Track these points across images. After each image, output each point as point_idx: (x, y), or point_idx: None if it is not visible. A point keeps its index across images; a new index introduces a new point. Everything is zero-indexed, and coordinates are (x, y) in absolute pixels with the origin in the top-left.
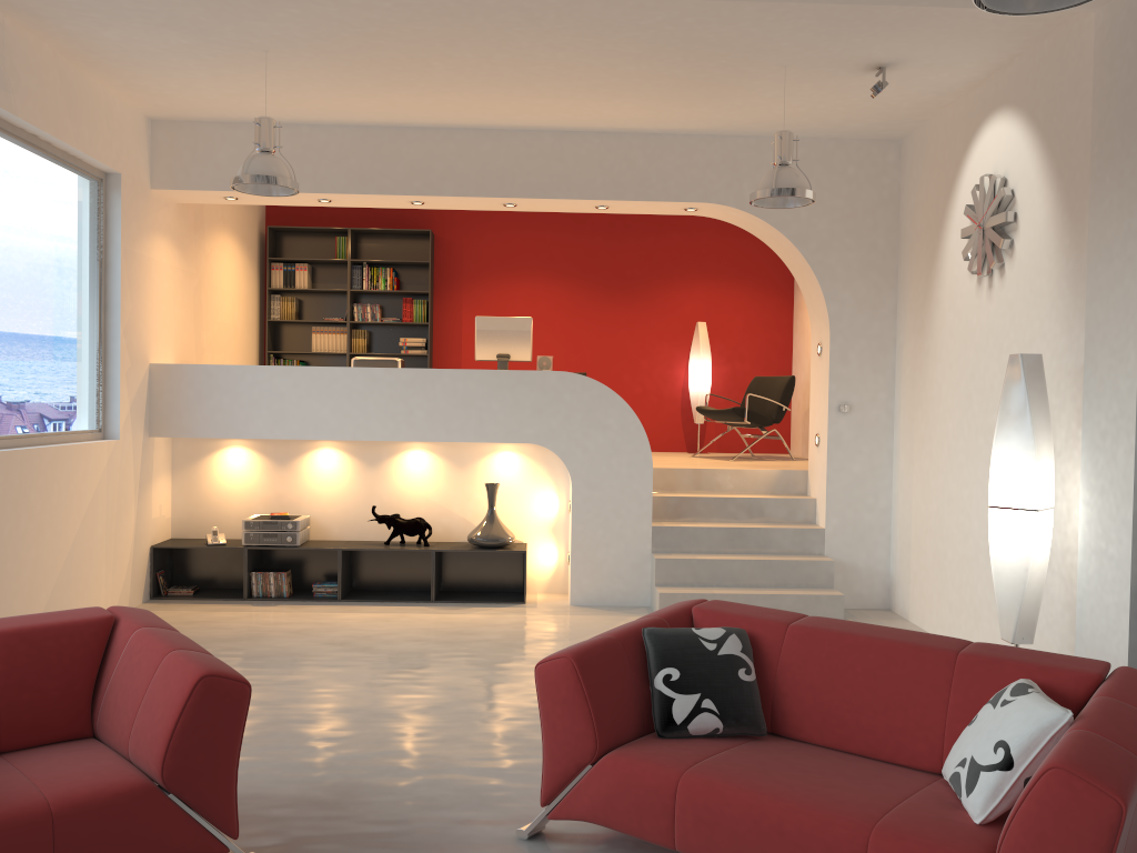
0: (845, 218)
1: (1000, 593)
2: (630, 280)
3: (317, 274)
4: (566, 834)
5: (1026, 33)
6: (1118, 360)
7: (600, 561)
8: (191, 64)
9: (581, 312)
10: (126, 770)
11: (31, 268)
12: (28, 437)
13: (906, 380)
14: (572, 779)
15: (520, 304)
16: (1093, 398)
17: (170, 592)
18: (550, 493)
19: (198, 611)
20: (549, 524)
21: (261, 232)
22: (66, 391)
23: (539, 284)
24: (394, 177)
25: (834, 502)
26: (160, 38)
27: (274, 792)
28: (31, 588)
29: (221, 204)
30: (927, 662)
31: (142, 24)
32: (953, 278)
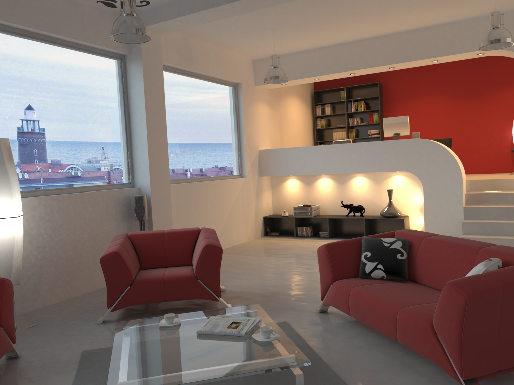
0: None
1: None
2: (479, 90)
3: (334, 108)
4: (335, 313)
5: None
6: None
7: (438, 223)
8: (253, 40)
9: (454, 109)
10: (188, 272)
11: (209, 121)
12: (211, 177)
13: None
14: (327, 290)
15: (423, 109)
16: None
17: (271, 233)
18: (418, 193)
19: (276, 240)
20: (418, 207)
21: (312, 94)
22: (225, 162)
23: (432, 99)
24: (340, 65)
25: None
26: (238, 34)
27: (252, 291)
28: (213, 227)
29: (290, 86)
30: (468, 252)
31: (230, 31)
32: None
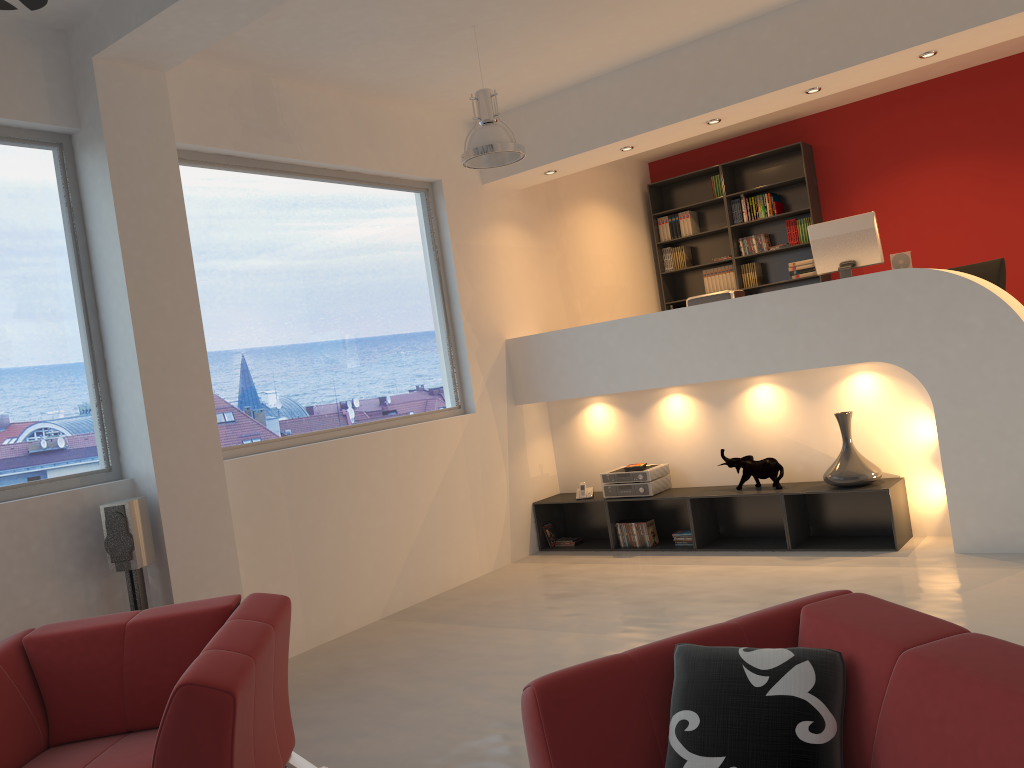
0: None
1: None
2: None
3: (702, 218)
4: None
5: None
6: None
7: (986, 497)
8: (438, 64)
9: (1002, 185)
10: None
11: (356, 281)
12: (372, 423)
13: None
14: None
15: (922, 195)
16: None
17: (556, 544)
18: (924, 416)
19: (562, 563)
20: (928, 453)
21: (645, 192)
22: (413, 378)
23: (942, 166)
24: (677, 102)
25: None
26: (389, 51)
27: None
28: (383, 552)
29: (582, 178)
30: None
31: (363, 46)
32: None
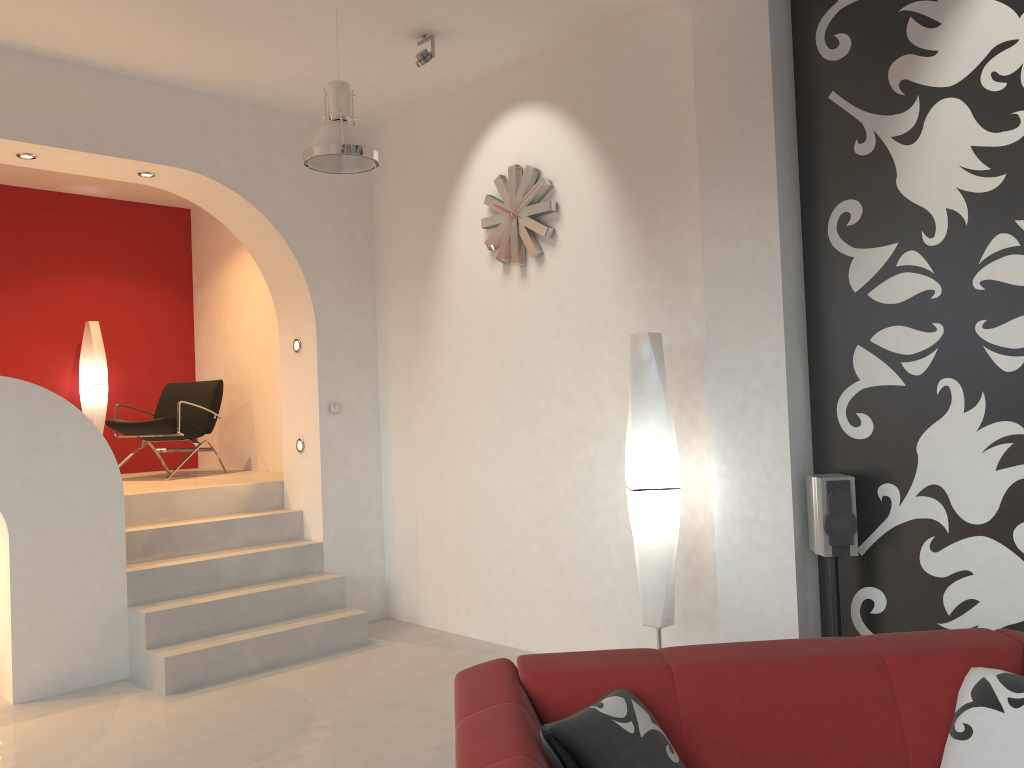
0: (324, 204)
1: (646, 578)
2: None
3: None
4: None
5: (575, 28)
6: (756, 334)
7: (56, 632)
8: None
9: None
10: None
11: None
12: None
13: (397, 375)
14: None
15: None
16: (722, 373)
17: None
18: None
19: None
20: None
21: None
22: None
23: None
24: None
25: (330, 511)
26: None
27: None
28: None
29: None
30: (859, 674)
31: None
32: (465, 268)
